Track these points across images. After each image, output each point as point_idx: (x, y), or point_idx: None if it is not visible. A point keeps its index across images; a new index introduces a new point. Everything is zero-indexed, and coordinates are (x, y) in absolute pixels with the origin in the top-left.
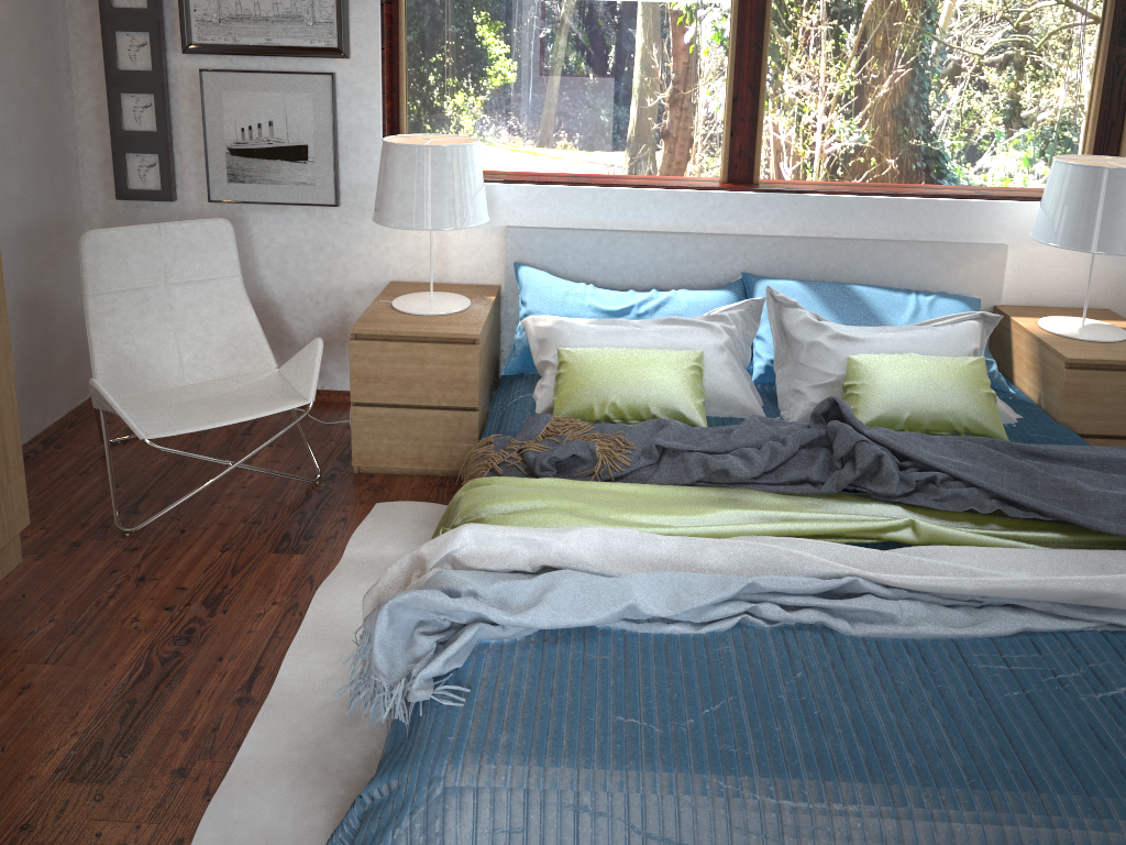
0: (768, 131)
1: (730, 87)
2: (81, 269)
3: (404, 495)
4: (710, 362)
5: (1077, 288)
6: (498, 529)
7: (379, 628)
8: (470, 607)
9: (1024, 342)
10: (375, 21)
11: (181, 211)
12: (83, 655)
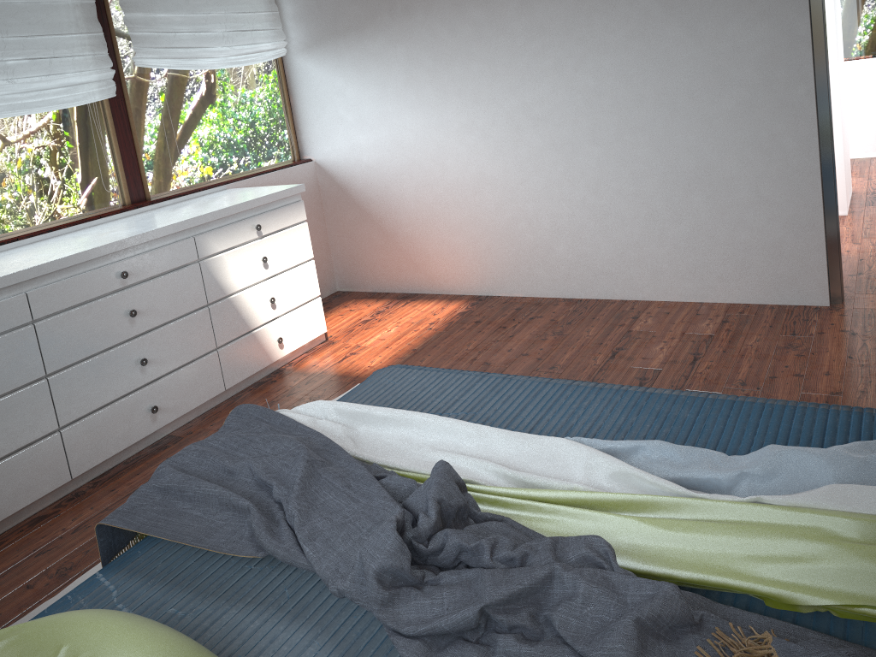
0: None
1: None
2: None
3: None
4: None
5: None
6: None
7: None
8: None
9: None
10: None
11: None
12: None
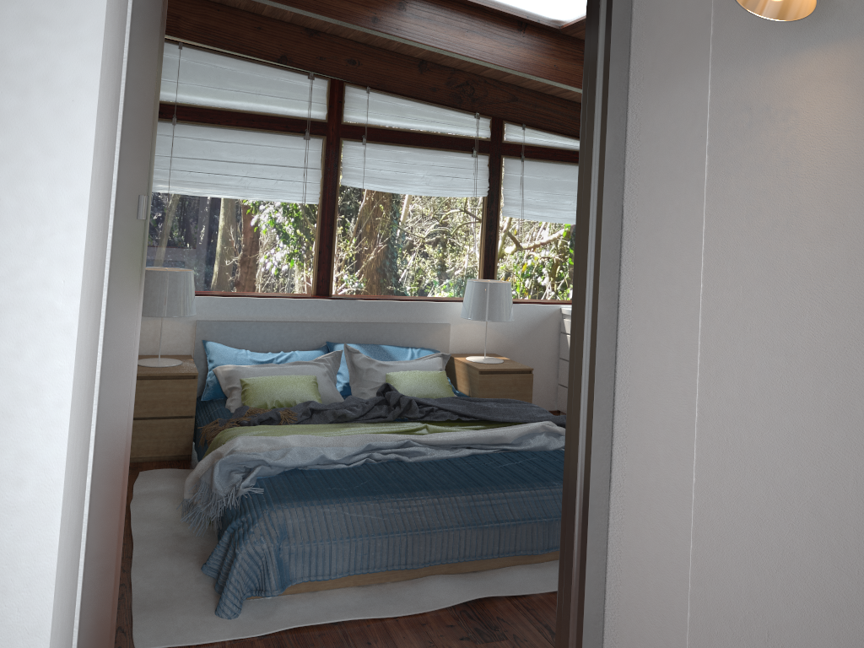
0: (336, 268)
1: (318, 246)
2: None
3: (151, 469)
4: (320, 381)
5: (481, 344)
6: (254, 437)
7: (216, 472)
8: (258, 457)
9: (461, 368)
10: None
11: None
12: None
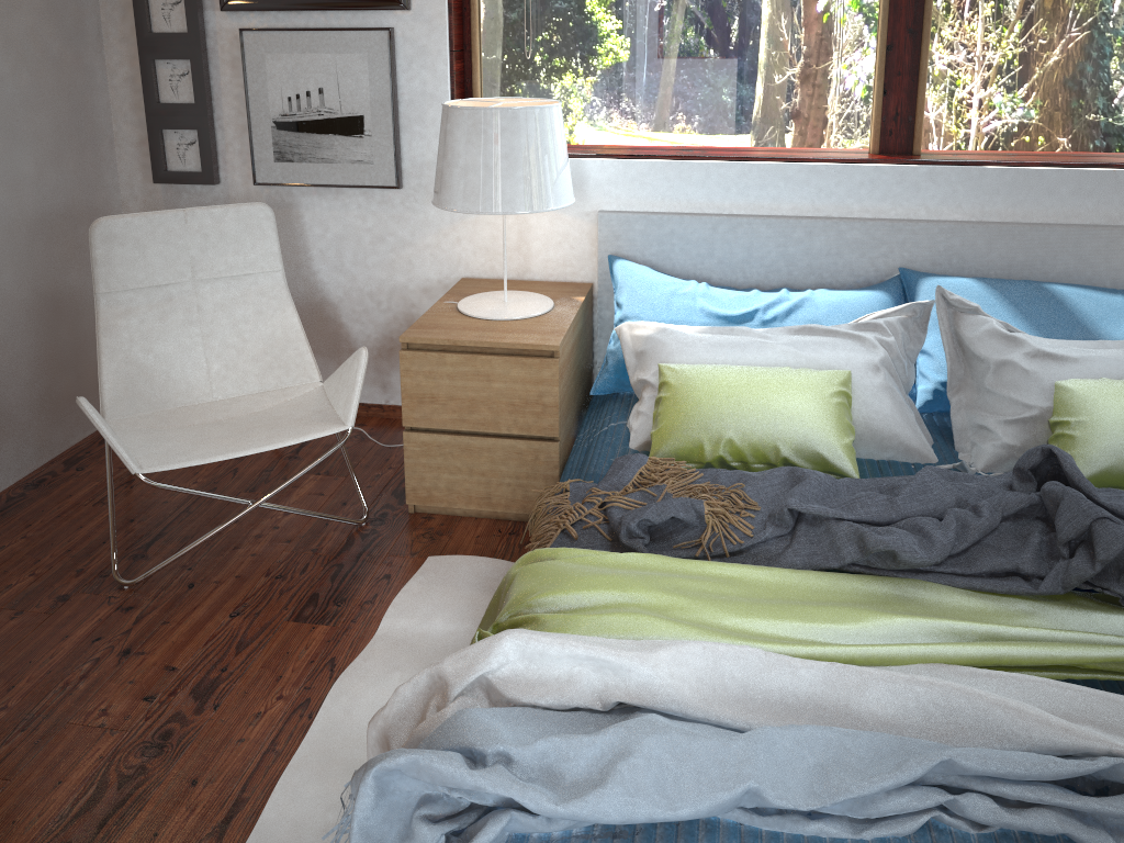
0: (932, 87)
1: (883, 31)
2: (92, 262)
3: (465, 545)
4: (861, 386)
5: None
6: (554, 642)
7: (361, 807)
8: (495, 788)
9: None
10: None
11: (226, 196)
12: (25, 764)
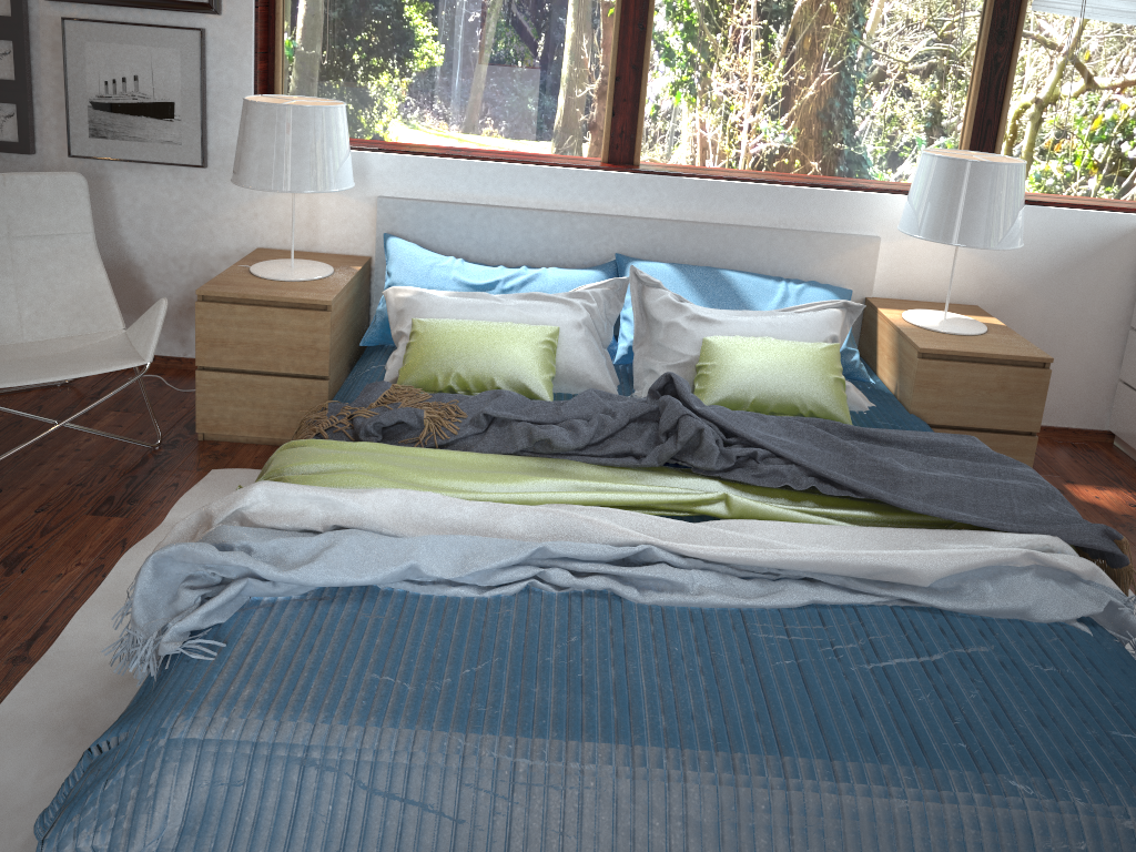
0: (650, 112)
1: (613, 66)
2: None
3: (245, 463)
4: (566, 338)
5: (947, 284)
6: (292, 488)
7: (142, 581)
8: (237, 561)
9: (887, 333)
10: None
11: (41, 166)
12: None
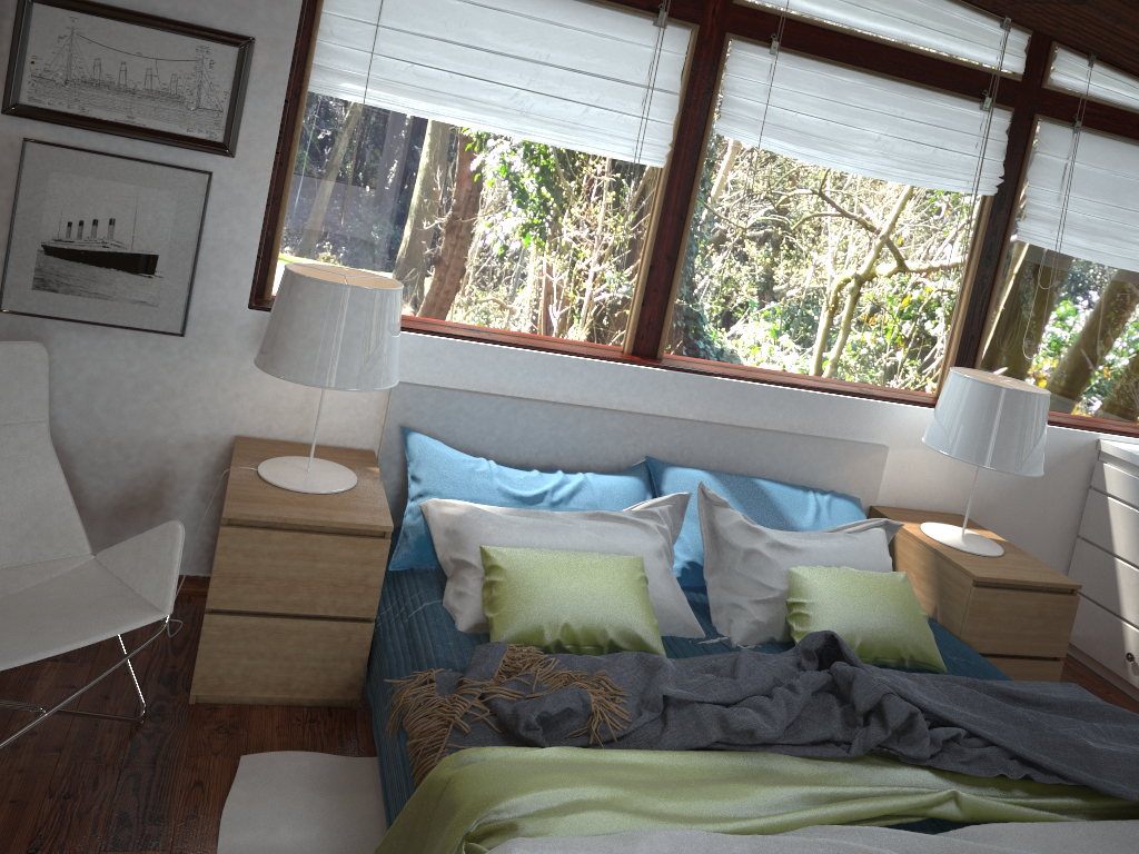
0: (678, 305)
1: (650, 254)
2: None
3: (269, 739)
4: (651, 570)
5: (937, 492)
6: (557, 847)
7: None
8: None
9: (913, 550)
10: (275, 119)
11: None
12: None
